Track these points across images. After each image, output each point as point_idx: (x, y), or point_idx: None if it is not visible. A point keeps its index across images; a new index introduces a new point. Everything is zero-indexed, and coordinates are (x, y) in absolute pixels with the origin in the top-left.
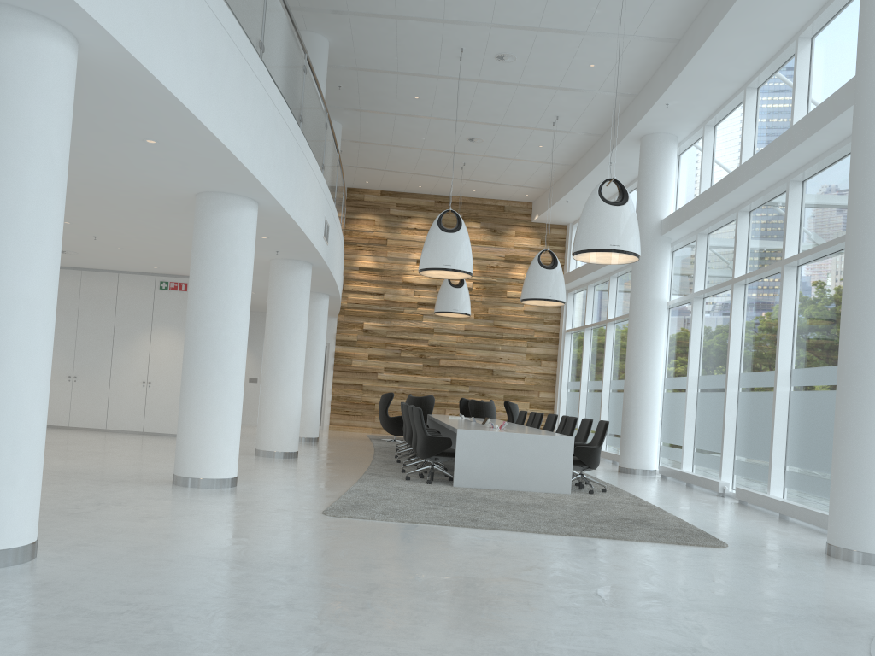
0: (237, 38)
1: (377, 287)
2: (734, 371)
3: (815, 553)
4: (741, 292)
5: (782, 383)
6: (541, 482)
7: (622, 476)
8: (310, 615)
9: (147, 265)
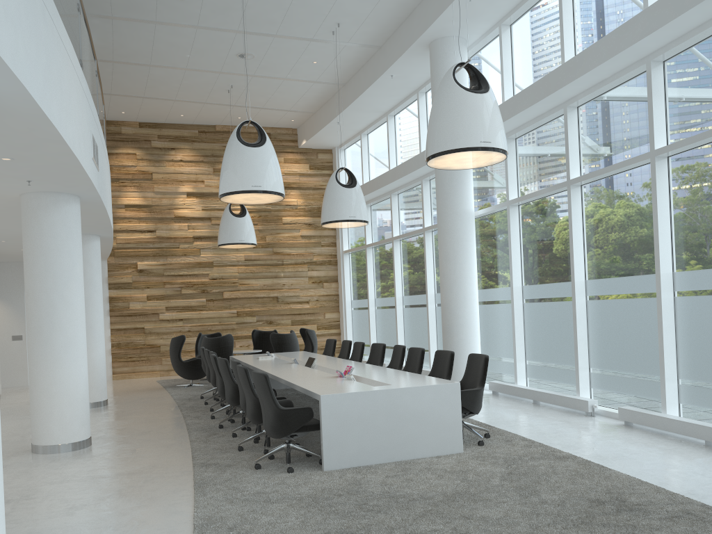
0: None
1: (147, 224)
2: (580, 279)
3: None
4: (578, 194)
5: (666, 288)
6: (429, 444)
7: None
8: None
9: None
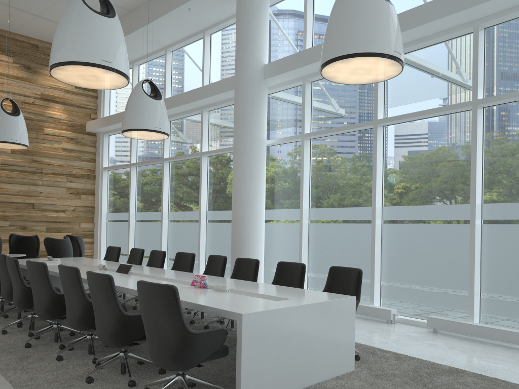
0: None
1: None
2: (379, 205)
3: None
4: (381, 133)
5: (478, 216)
6: (331, 364)
7: None
8: None
9: None
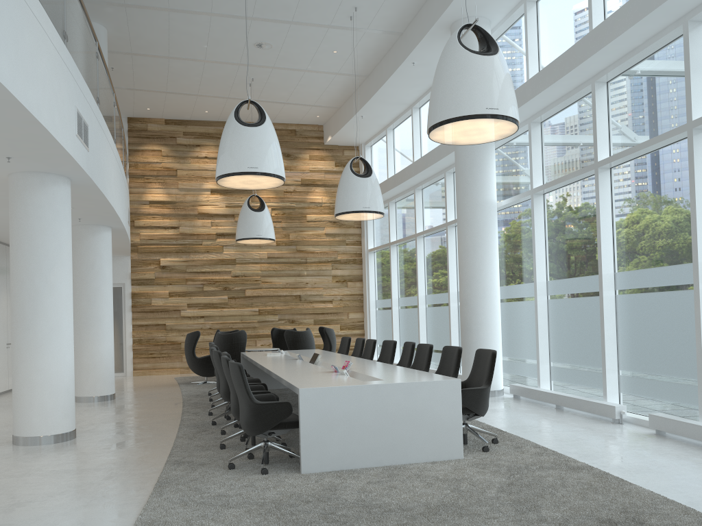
0: None
1: (171, 220)
2: (608, 271)
3: None
4: (607, 177)
5: None
6: (423, 448)
7: None
8: None
9: None
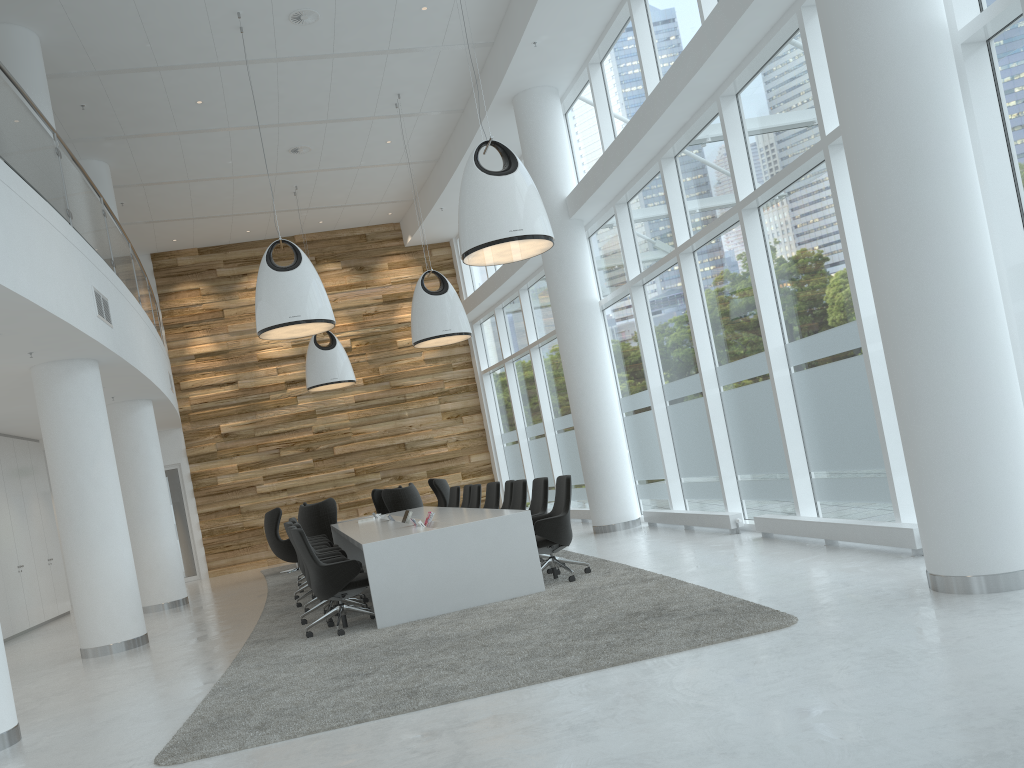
0: None
1: (226, 375)
2: (708, 367)
3: (918, 594)
4: (691, 263)
5: (778, 365)
6: (501, 585)
7: (601, 538)
8: None
9: None
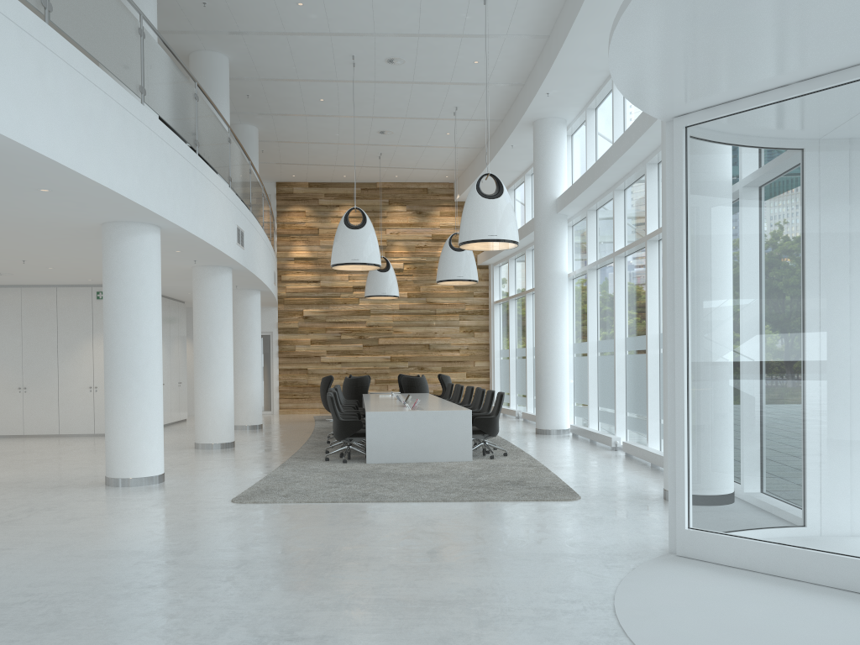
0: (112, 91)
1: (313, 275)
2: (621, 336)
3: (654, 498)
4: (622, 264)
5: (652, 346)
6: (445, 452)
7: (536, 437)
8: (178, 590)
9: (81, 278)
